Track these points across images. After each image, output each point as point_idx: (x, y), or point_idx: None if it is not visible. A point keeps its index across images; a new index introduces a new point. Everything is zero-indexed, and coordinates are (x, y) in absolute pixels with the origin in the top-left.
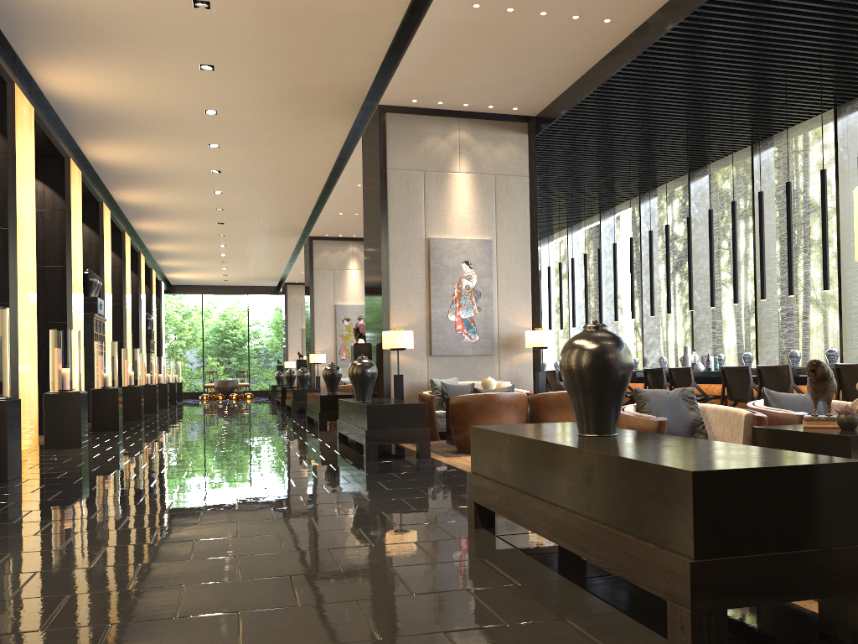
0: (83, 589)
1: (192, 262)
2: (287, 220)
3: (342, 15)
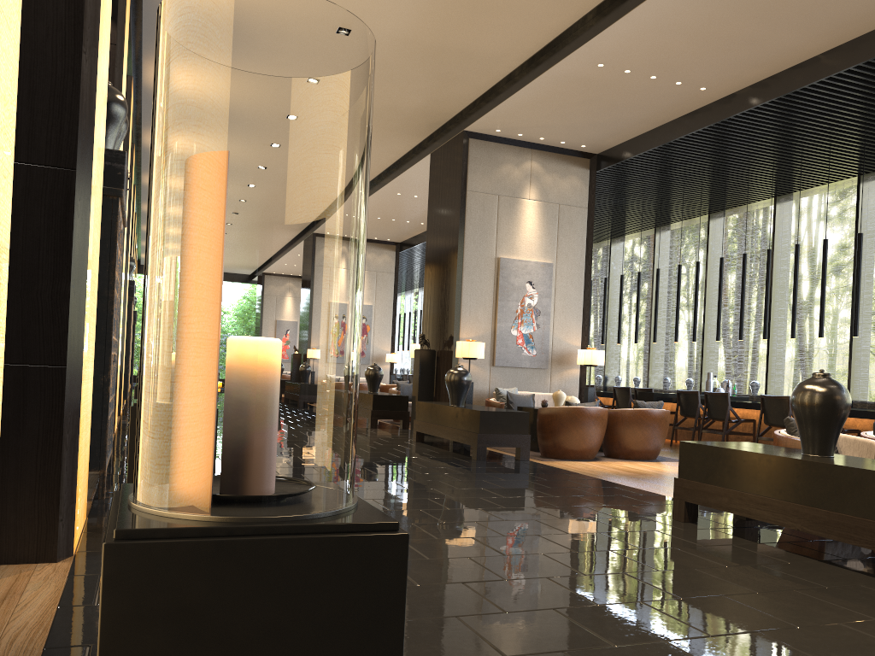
0: (470, 554)
1: None
2: None
3: (470, 55)
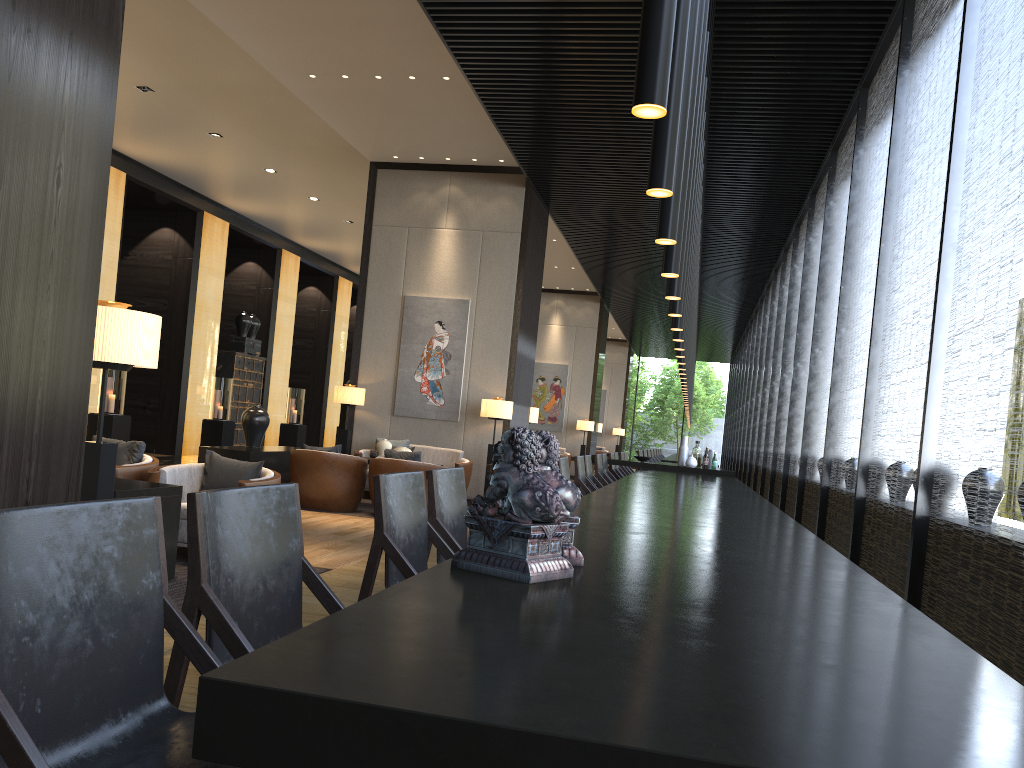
0: None
1: None
2: None
3: (252, 88)
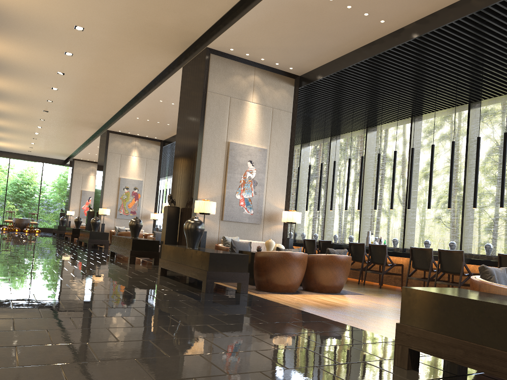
0: None
1: (10, 135)
2: (95, 117)
3: None
